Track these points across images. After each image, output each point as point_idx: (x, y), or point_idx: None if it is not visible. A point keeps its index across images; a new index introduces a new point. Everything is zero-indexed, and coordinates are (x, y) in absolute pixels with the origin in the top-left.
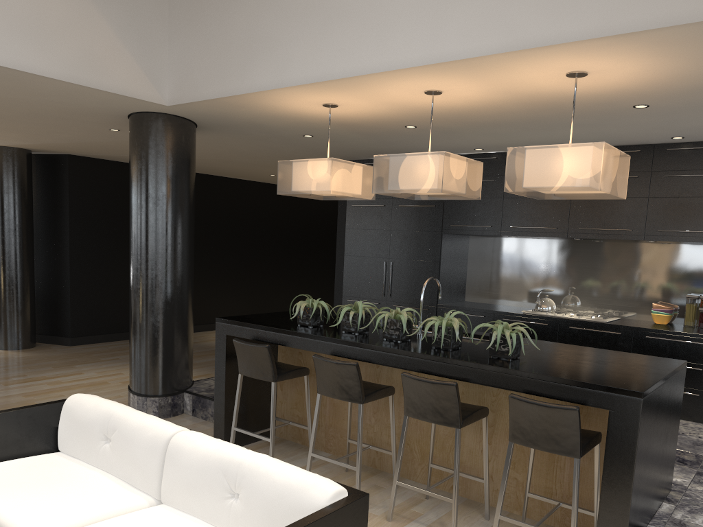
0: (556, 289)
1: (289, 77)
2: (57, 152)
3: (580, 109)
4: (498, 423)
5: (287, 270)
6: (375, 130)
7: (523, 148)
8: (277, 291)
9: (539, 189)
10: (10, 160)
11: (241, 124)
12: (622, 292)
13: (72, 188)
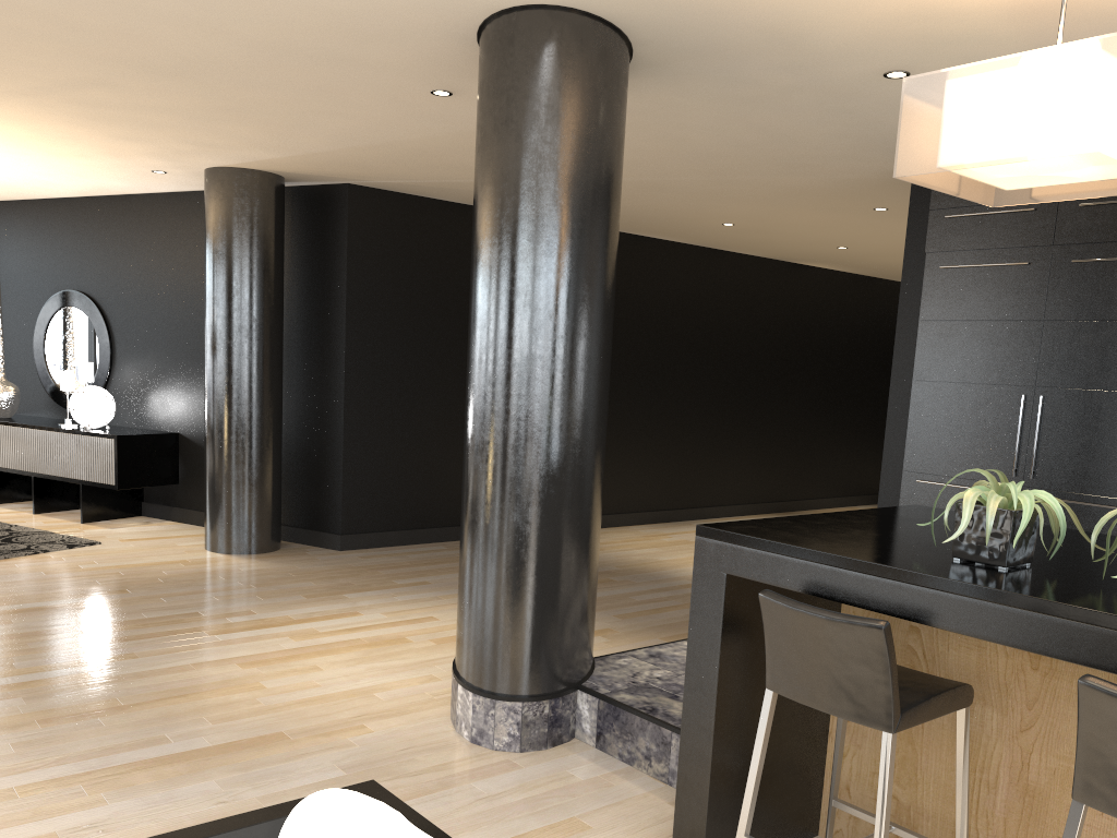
0: None
1: None
2: (329, 180)
3: None
4: None
5: (735, 416)
6: (1114, 27)
7: None
8: (713, 457)
9: None
10: (246, 194)
11: (744, 39)
12: None
13: (353, 249)
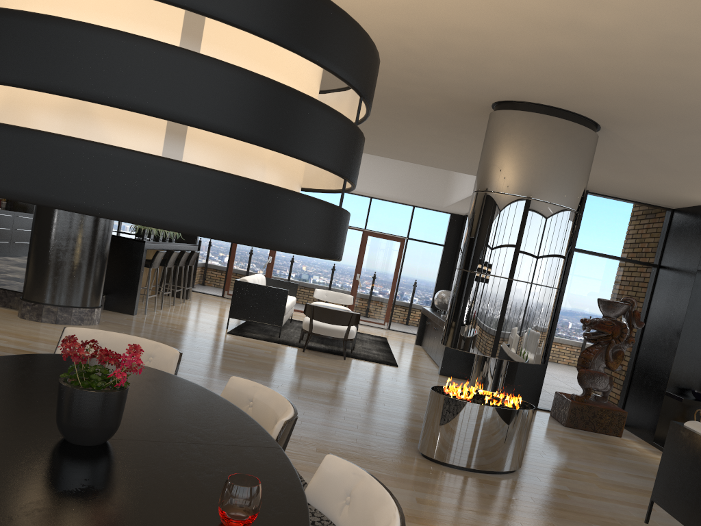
0: None
1: None
2: None
3: None
4: None
5: None
6: None
7: None
8: None
9: None
10: None
11: None
12: None
13: None
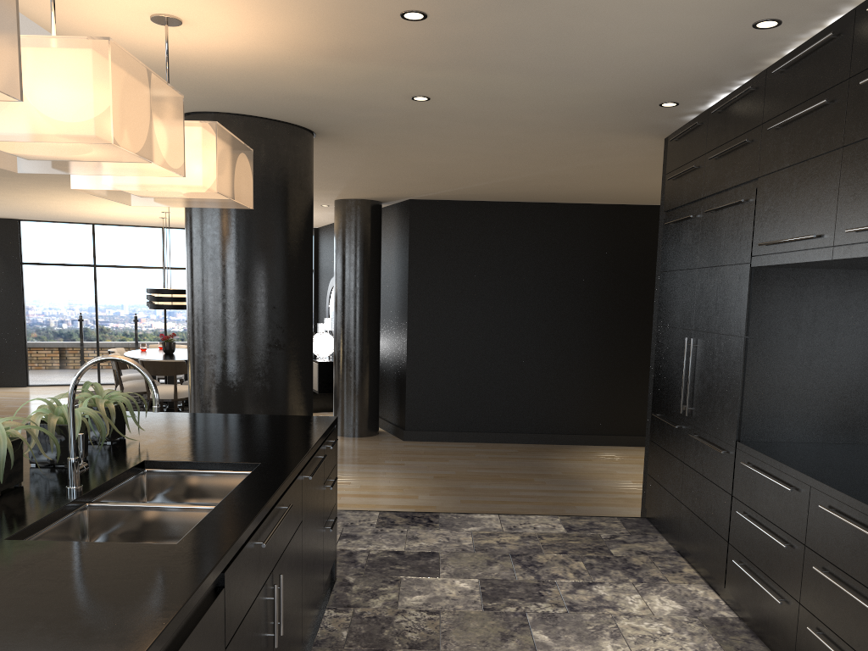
0: None
1: None
2: (398, 199)
3: None
4: None
5: None
6: (418, 48)
7: None
8: None
9: None
10: (347, 214)
11: (296, 104)
12: None
13: (413, 242)
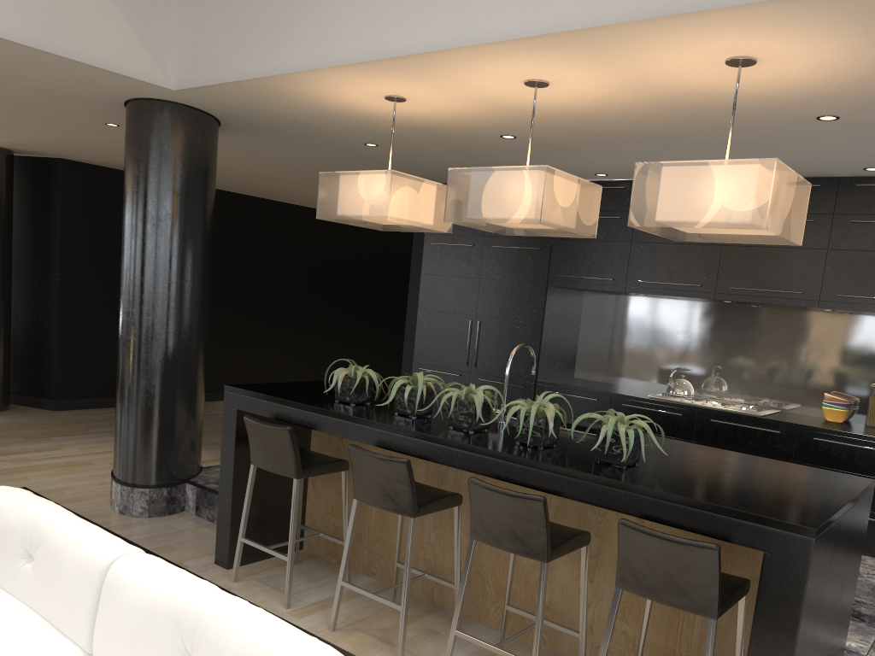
0: (696, 367)
1: (335, 52)
2: (47, 155)
3: (742, 119)
4: (603, 554)
5: (350, 325)
6: (460, 139)
7: (658, 164)
8: (334, 352)
9: (679, 223)
10: None
11: (279, 123)
12: (784, 376)
13: (65, 203)
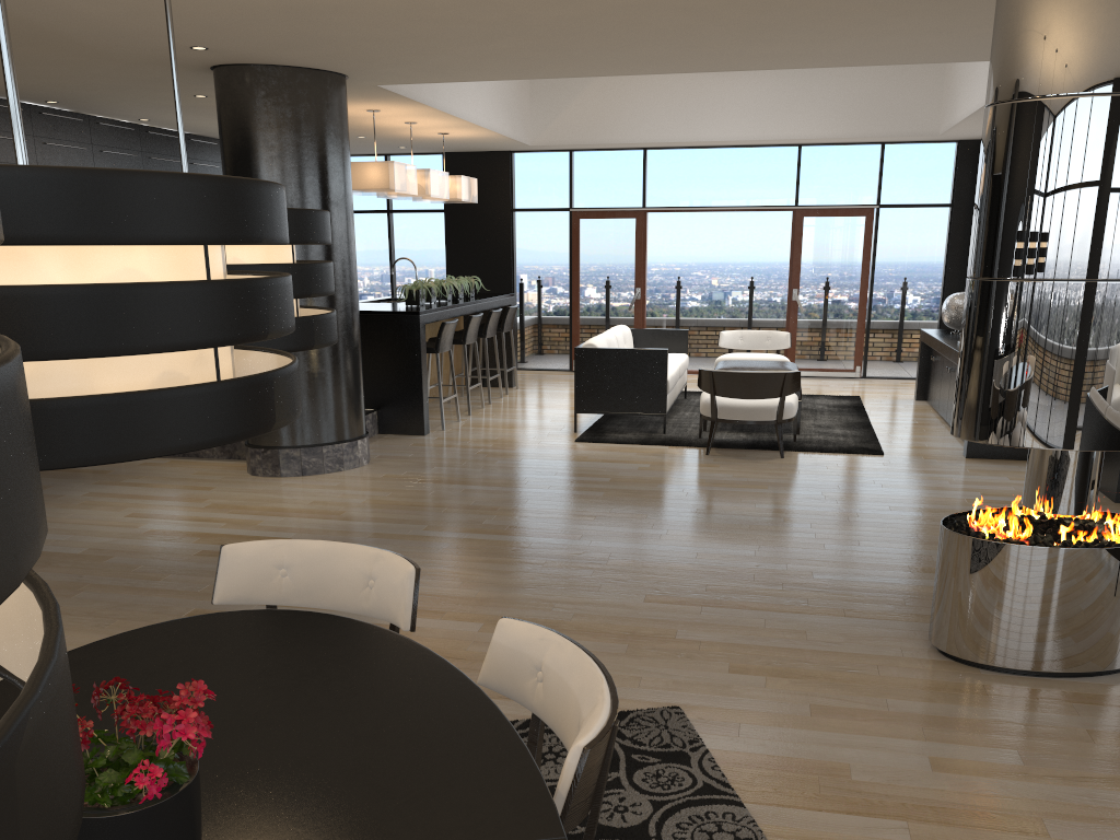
0: None
1: (438, 102)
2: None
3: (352, 133)
4: None
5: None
6: None
7: (464, 177)
8: None
9: (468, 200)
10: None
11: None
12: None
13: None
